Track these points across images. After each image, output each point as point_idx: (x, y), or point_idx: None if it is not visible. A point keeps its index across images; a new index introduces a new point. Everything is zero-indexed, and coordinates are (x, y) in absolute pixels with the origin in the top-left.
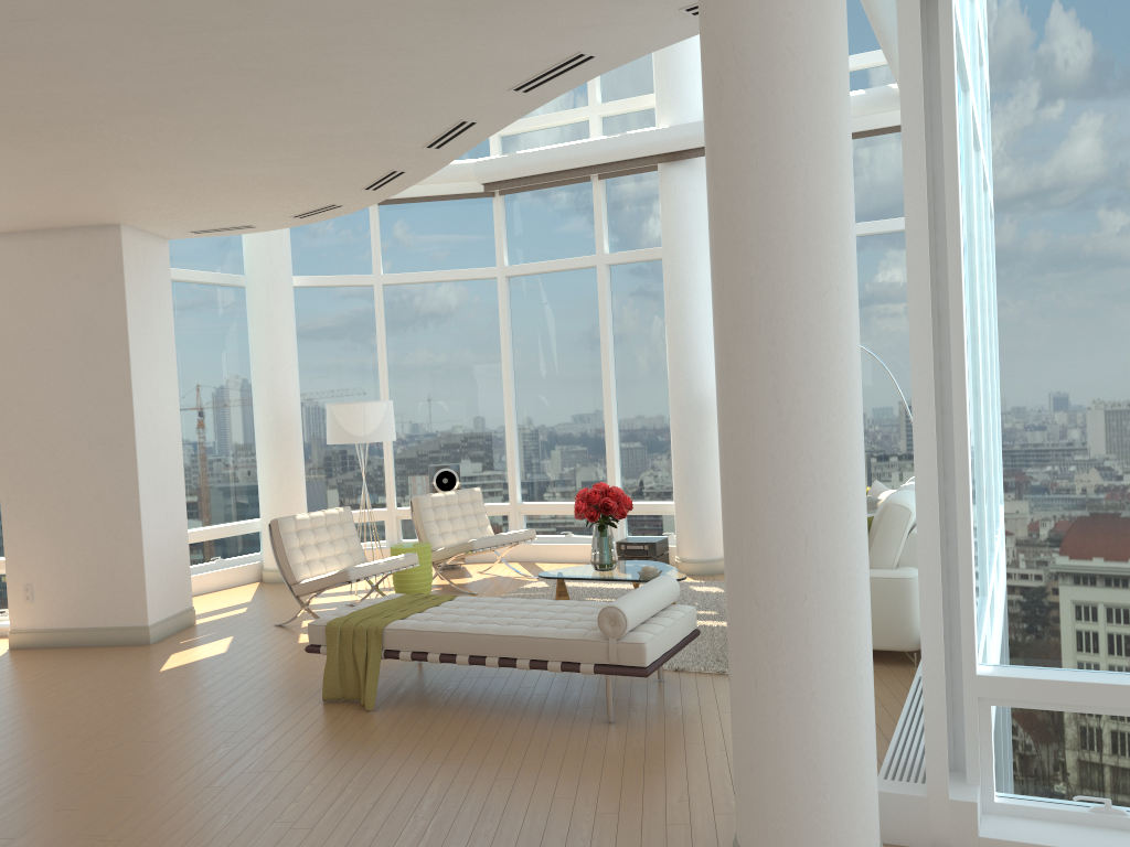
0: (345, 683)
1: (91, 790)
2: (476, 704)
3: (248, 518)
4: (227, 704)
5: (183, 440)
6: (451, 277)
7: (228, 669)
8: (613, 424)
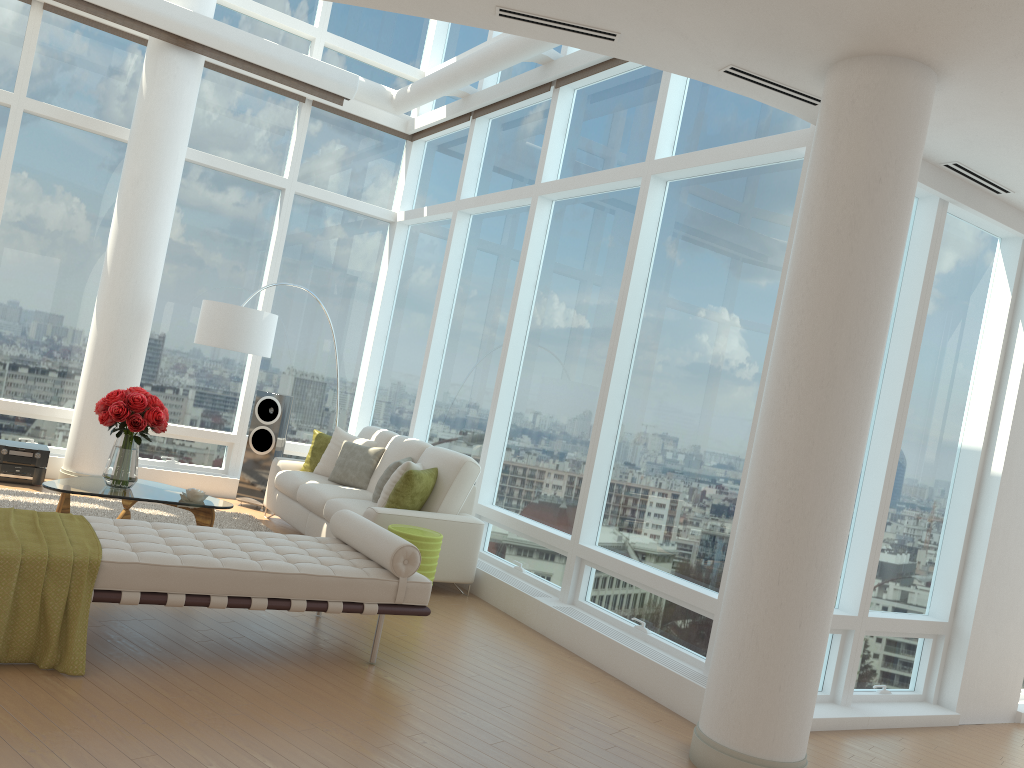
0: (12, 639)
1: None
2: (194, 655)
3: None
4: None
5: None
6: None
7: None
8: None
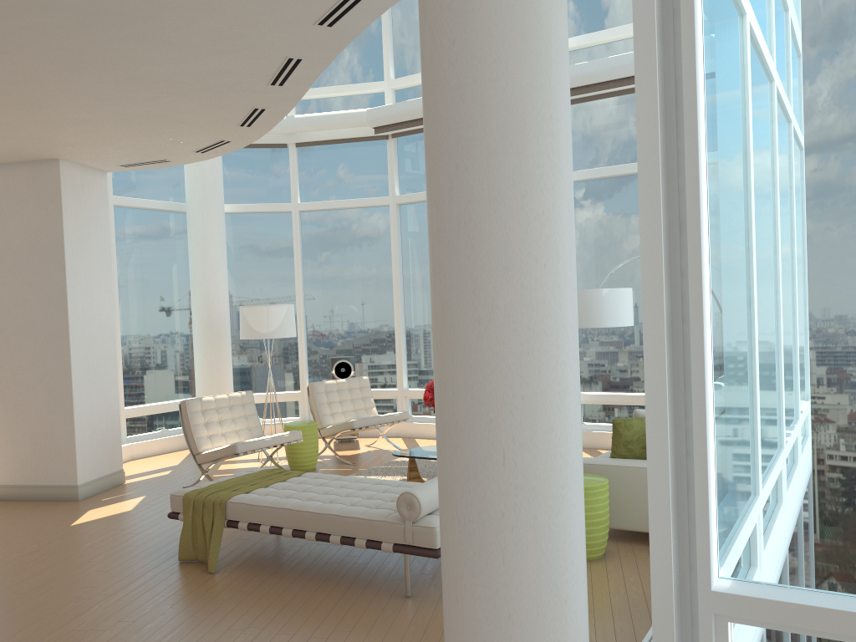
0: (197, 546)
1: None
2: (302, 570)
3: (190, 397)
4: (102, 559)
5: (135, 334)
6: (353, 205)
7: (123, 527)
8: None
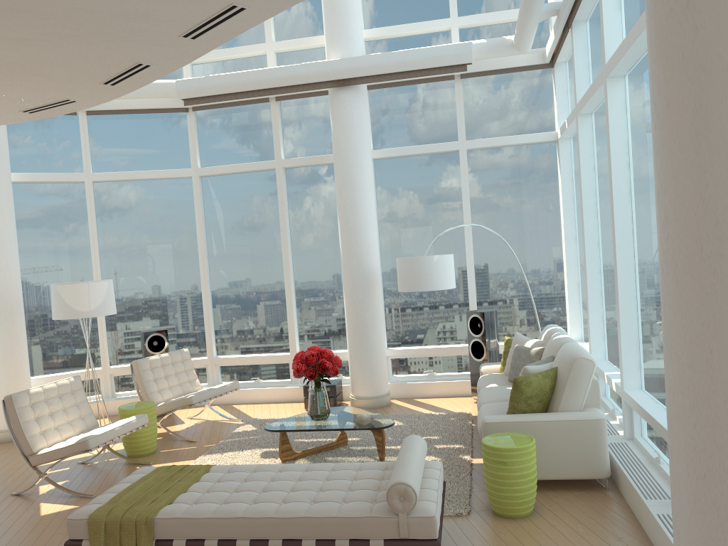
0: None
1: None
2: None
3: None
4: None
5: None
6: (153, 176)
7: None
8: (292, 292)
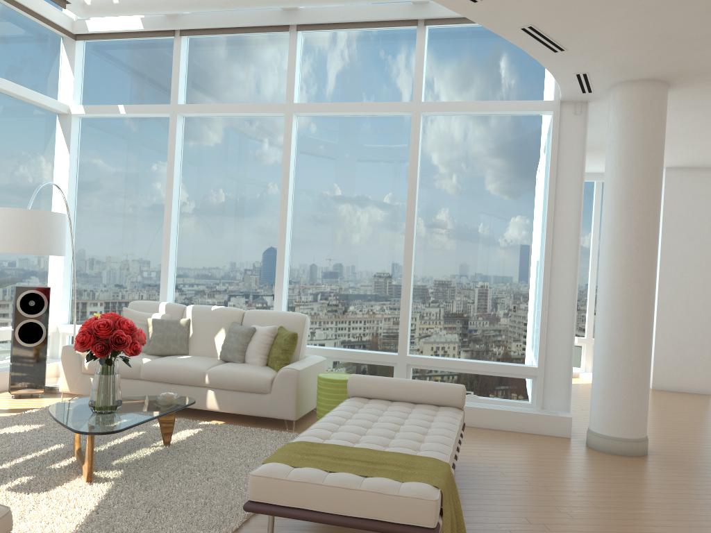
0: None
1: None
2: None
3: None
4: None
5: None
6: None
7: None
8: None
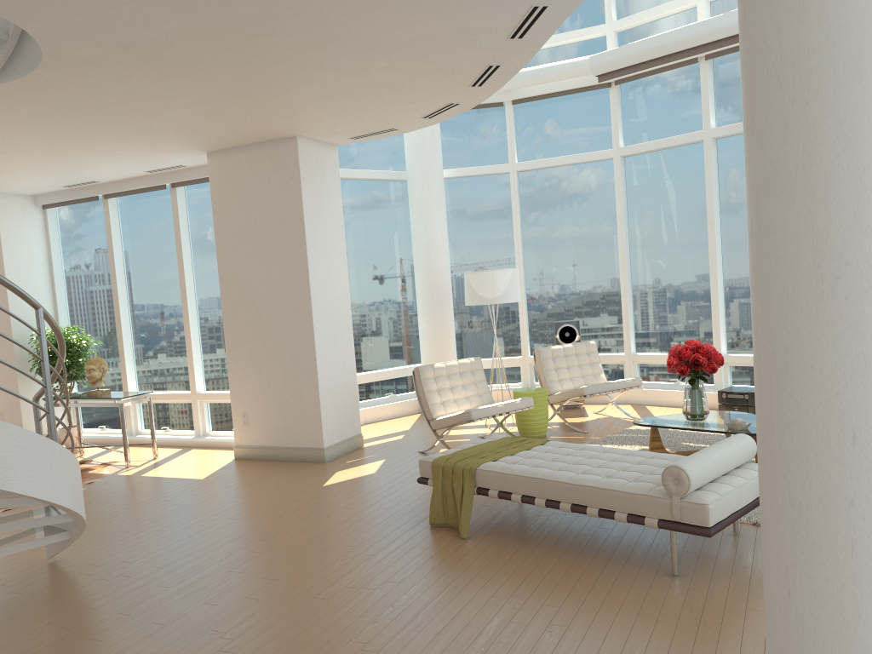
0: (447, 512)
1: (233, 588)
2: (554, 541)
3: (414, 363)
4: (358, 520)
5: (363, 303)
6: (573, 160)
7: (371, 489)
8: (717, 283)
